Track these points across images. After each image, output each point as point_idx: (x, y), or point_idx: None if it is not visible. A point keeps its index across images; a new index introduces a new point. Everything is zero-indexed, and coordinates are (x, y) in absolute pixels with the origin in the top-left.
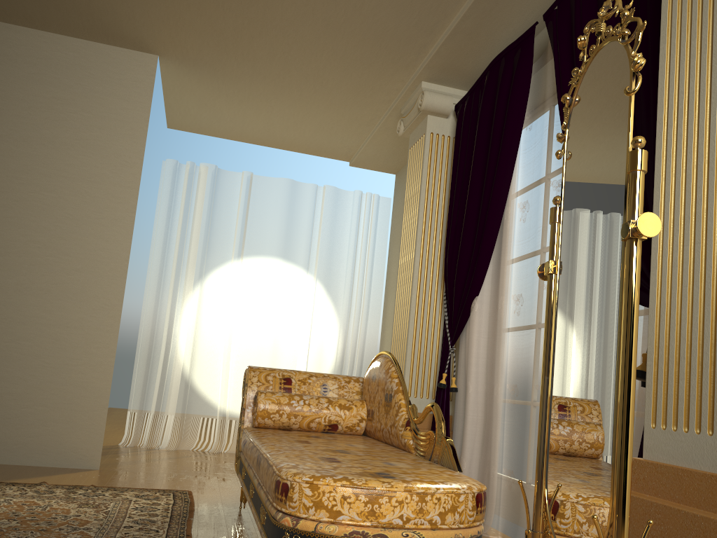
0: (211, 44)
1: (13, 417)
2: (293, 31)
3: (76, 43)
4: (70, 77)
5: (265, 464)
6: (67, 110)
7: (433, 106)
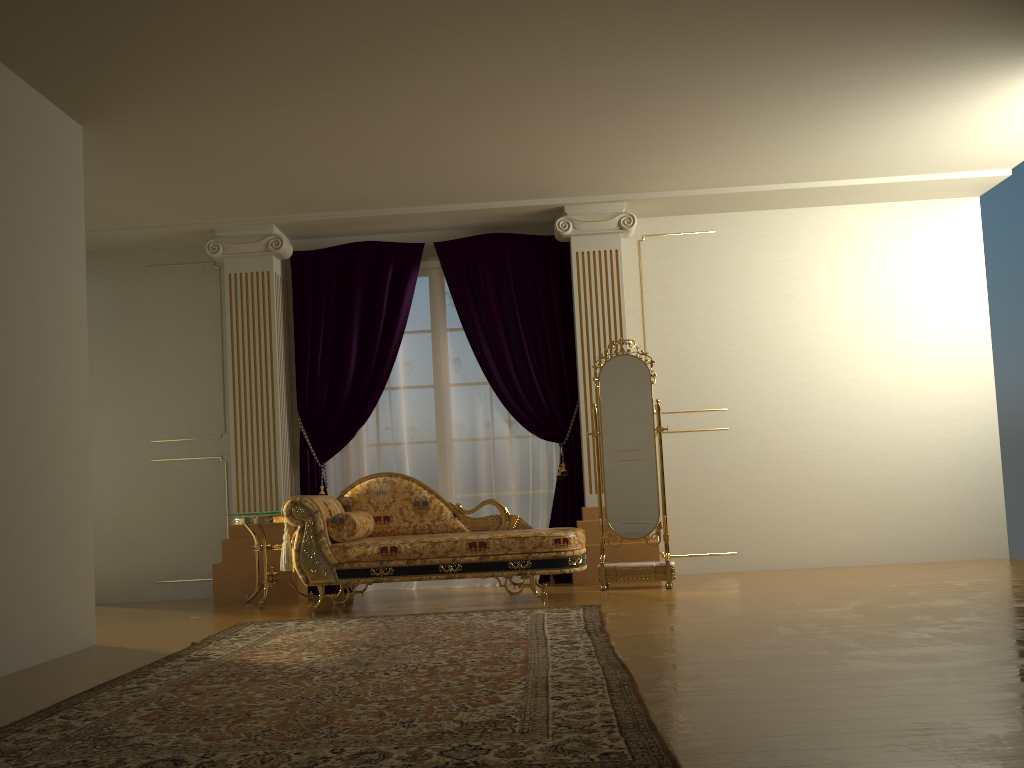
0: (165, 147)
1: (36, 603)
2: (256, 173)
3: (27, 90)
4: (27, 137)
5: (510, 540)
6: (30, 184)
7: (286, 251)
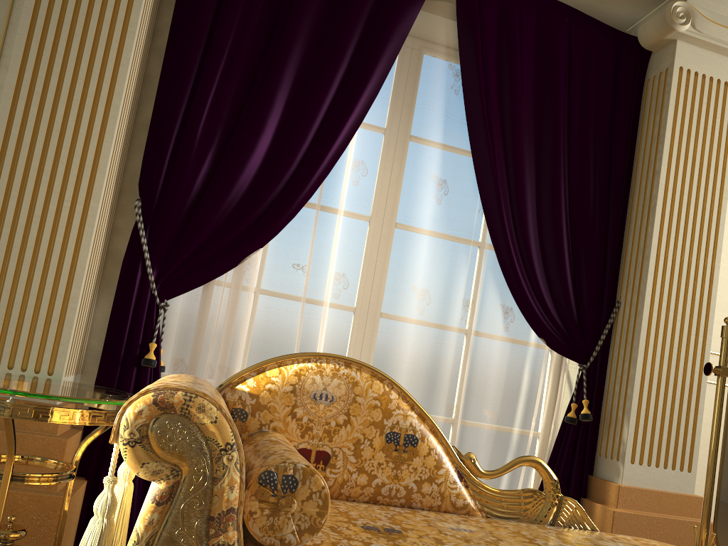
0: None
1: None
2: None
3: None
4: None
5: None
6: None
7: None
